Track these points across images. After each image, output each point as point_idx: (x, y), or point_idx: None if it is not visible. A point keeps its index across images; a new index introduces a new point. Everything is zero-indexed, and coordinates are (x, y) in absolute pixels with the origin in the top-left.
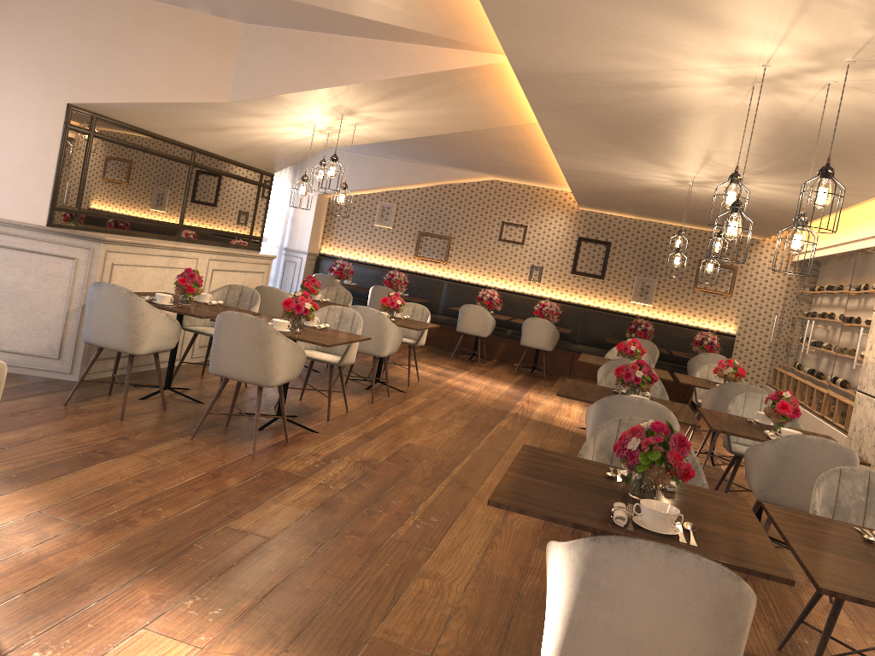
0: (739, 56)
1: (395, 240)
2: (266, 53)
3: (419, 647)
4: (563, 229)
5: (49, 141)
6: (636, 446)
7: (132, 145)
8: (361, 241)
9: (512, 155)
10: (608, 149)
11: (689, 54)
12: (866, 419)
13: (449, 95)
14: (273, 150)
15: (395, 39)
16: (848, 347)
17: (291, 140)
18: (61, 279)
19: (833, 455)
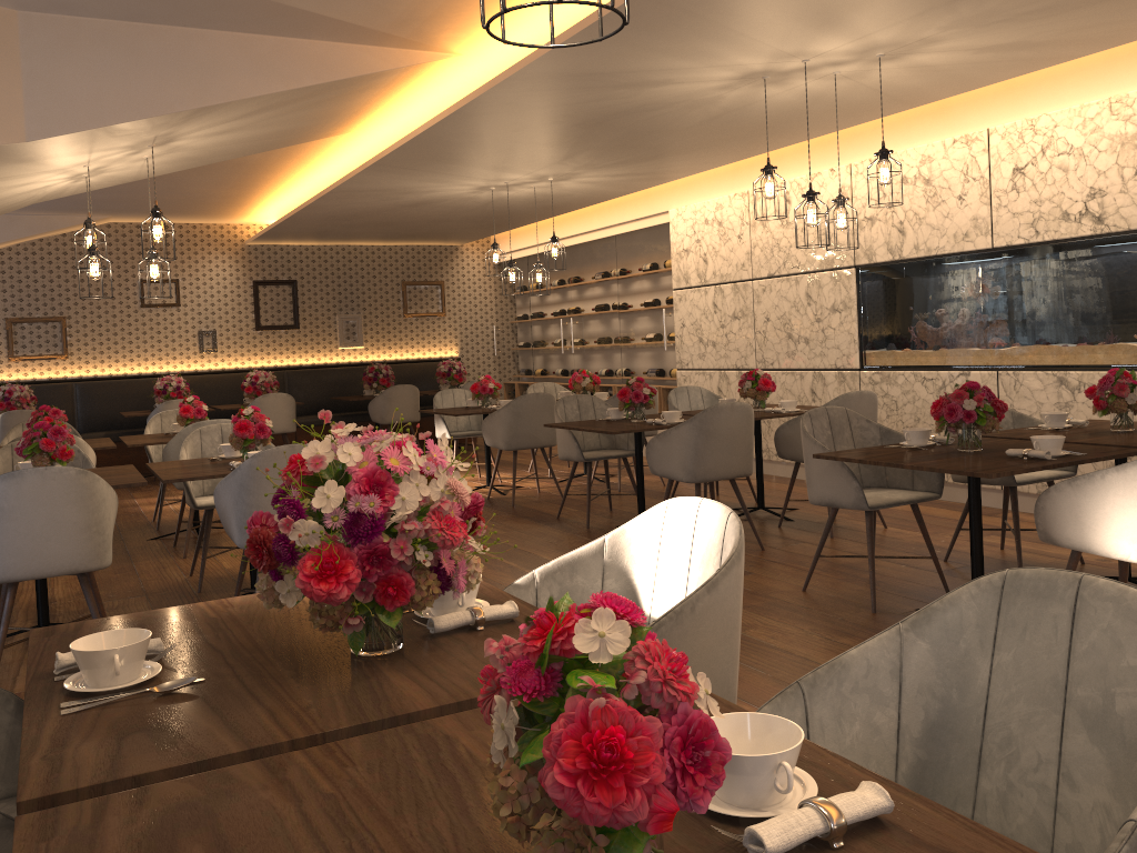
0: (797, 53)
1: None
2: (77, 59)
3: None
4: (230, 274)
5: None
6: (973, 405)
7: None
8: None
9: (211, 182)
10: (458, 158)
11: (754, 51)
12: None
13: (318, 106)
14: None
15: (293, 34)
16: (641, 332)
17: (8, 196)
18: None
19: (867, 403)
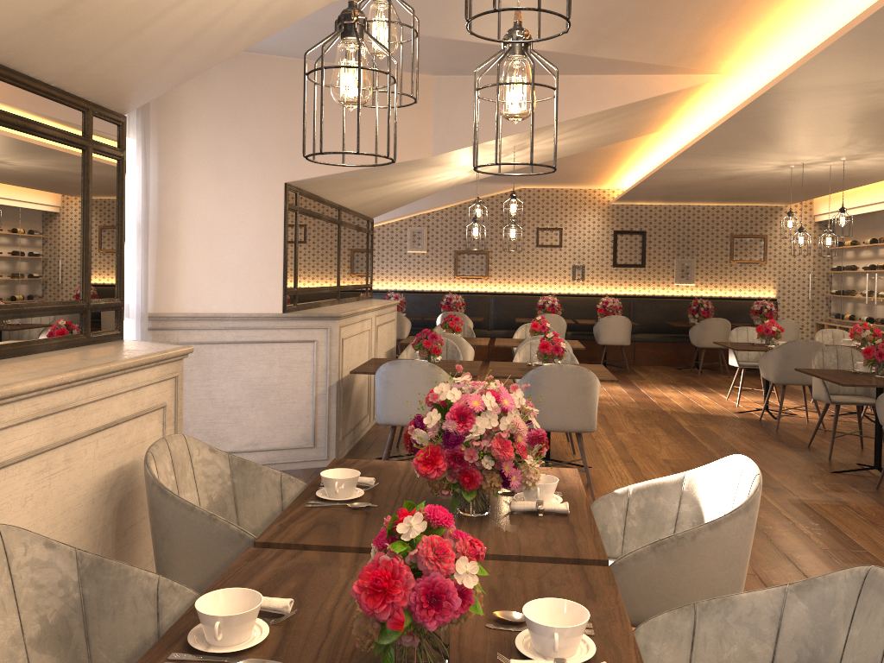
0: None
1: (431, 263)
2: (464, 102)
3: None
4: (597, 225)
5: (273, 224)
6: None
7: (315, 214)
8: (396, 270)
9: (578, 163)
10: (749, 147)
11: None
12: None
13: (627, 118)
14: (404, 196)
15: (602, 73)
16: None
17: (434, 183)
18: (305, 365)
19: None
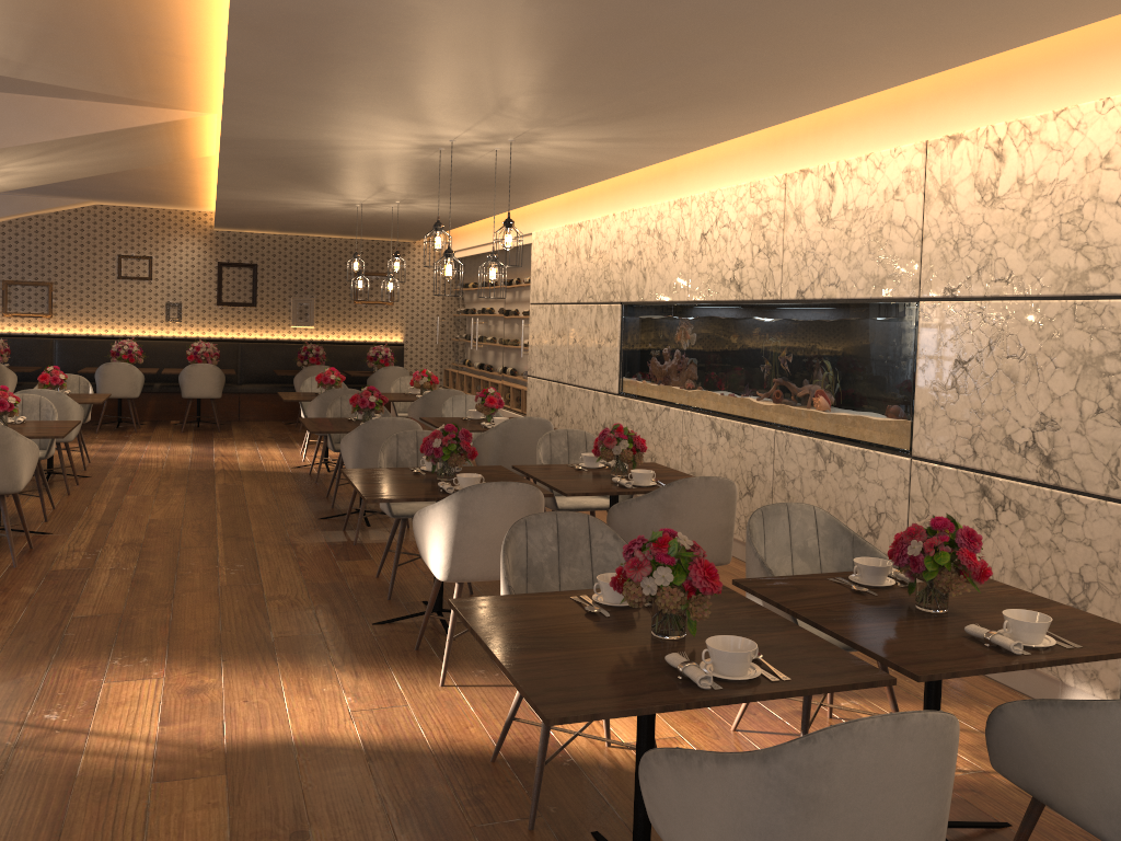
0: (434, 135)
1: None
2: None
3: (310, 632)
4: (198, 255)
5: None
6: (439, 444)
7: None
8: None
9: (140, 182)
10: (284, 185)
11: (395, 133)
12: (539, 399)
13: (116, 146)
14: None
15: (60, 96)
16: (514, 338)
17: None
18: None
19: (537, 428)
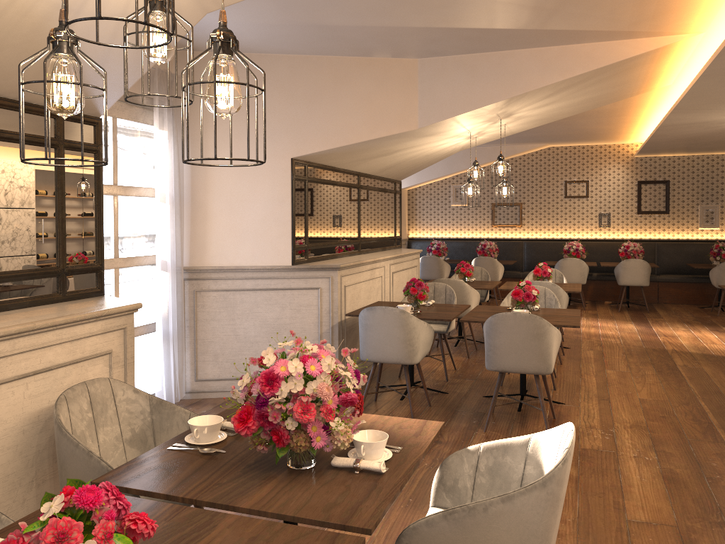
0: None
1: (471, 215)
2: (444, 80)
3: None
4: (622, 177)
5: (282, 193)
6: None
7: (328, 182)
8: (442, 221)
9: (591, 123)
10: None
11: None
12: None
13: (603, 81)
14: (417, 161)
15: (568, 43)
16: None
17: (439, 149)
18: (311, 308)
19: None
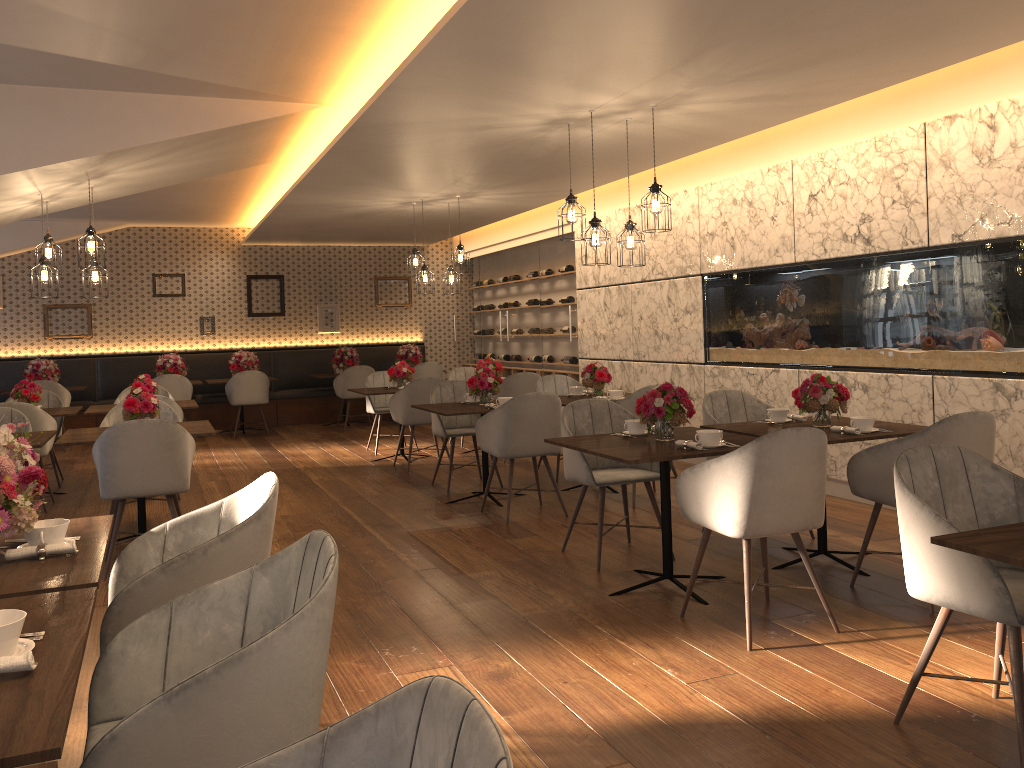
0: (578, 105)
1: (11, 322)
2: (11, 117)
3: (555, 608)
4: (228, 270)
5: None
6: (661, 403)
7: None
8: None
9: (192, 197)
10: (364, 182)
11: (541, 105)
12: None
13: (223, 145)
14: None
15: (184, 93)
16: (555, 325)
17: None
18: None
19: None
